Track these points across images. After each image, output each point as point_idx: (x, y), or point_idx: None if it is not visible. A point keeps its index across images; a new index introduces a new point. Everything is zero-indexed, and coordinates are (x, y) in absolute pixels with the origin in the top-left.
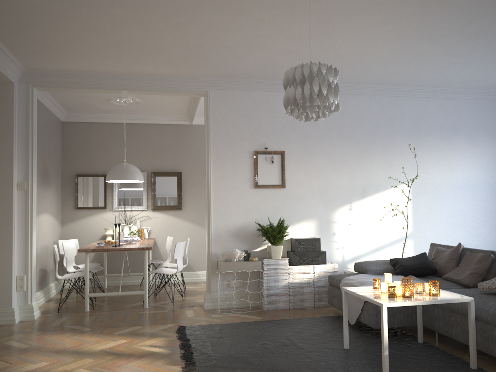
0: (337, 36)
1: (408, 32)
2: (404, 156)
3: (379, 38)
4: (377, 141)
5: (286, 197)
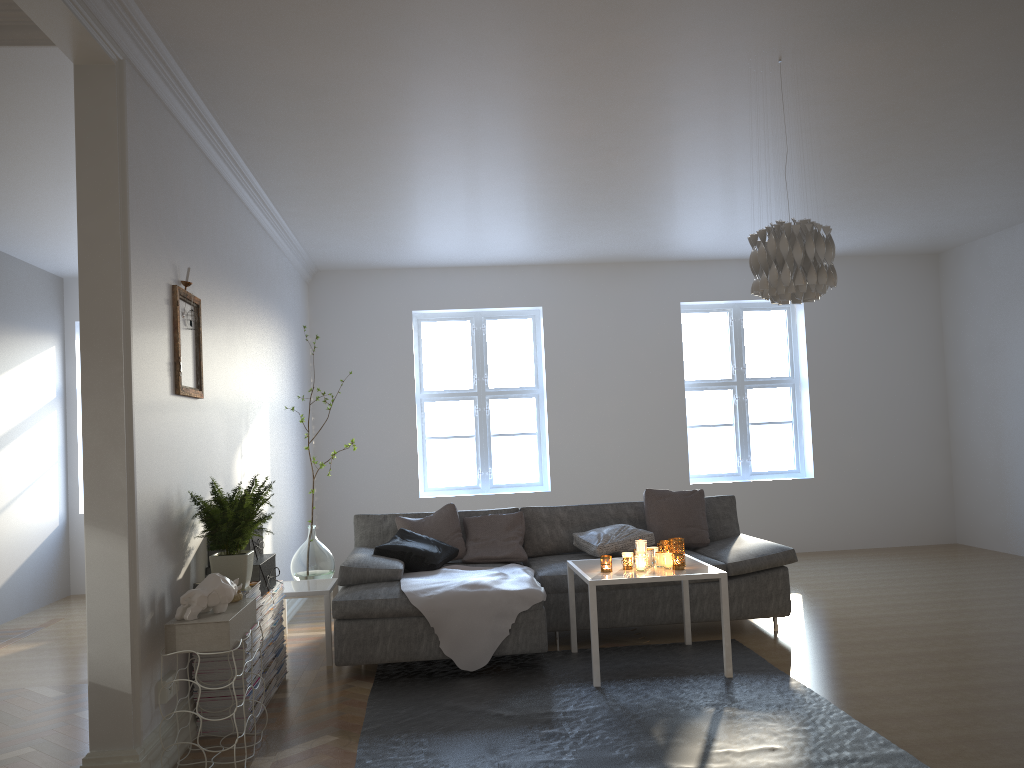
0: (502, 120)
1: (524, 159)
2: (264, 347)
3: (495, 148)
4: (251, 308)
5: (200, 423)
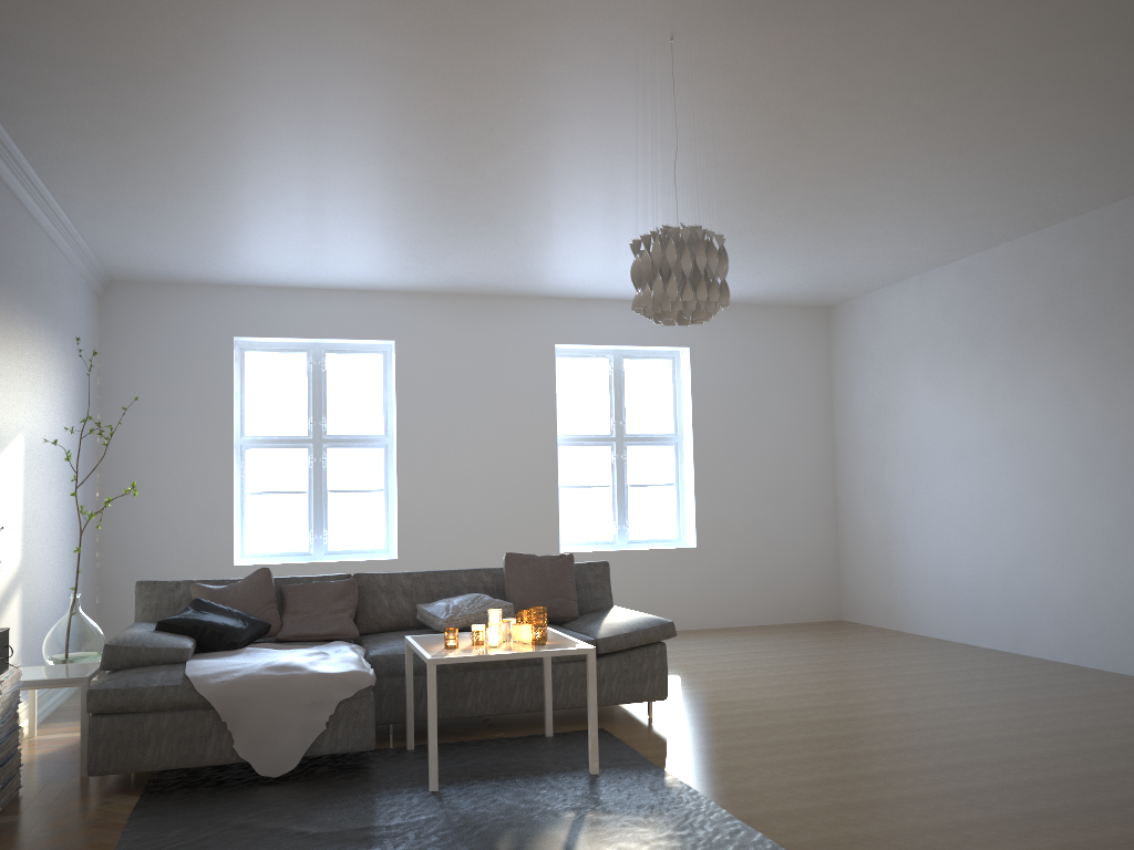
0: (339, 86)
1: (369, 145)
2: (21, 362)
3: (332, 126)
4: (1, 309)
5: None
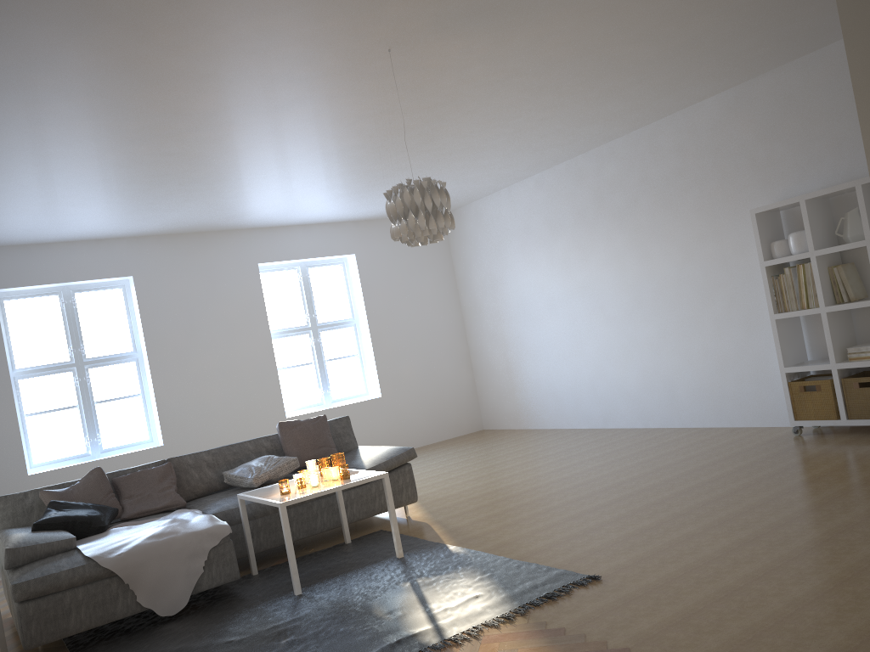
0: (138, 92)
1: (146, 132)
2: None
3: (122, 120)
4: None
5: None
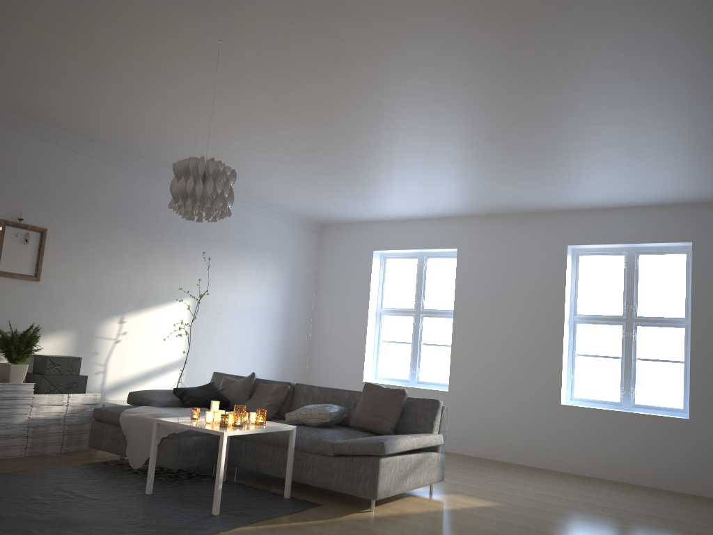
0: (180, 113)
1: (253, 137)
2: (191, 264)
3: (221, 132)
4: (165, 240)
5: (38, 295)
